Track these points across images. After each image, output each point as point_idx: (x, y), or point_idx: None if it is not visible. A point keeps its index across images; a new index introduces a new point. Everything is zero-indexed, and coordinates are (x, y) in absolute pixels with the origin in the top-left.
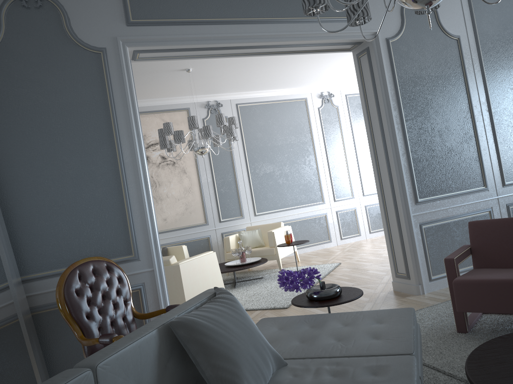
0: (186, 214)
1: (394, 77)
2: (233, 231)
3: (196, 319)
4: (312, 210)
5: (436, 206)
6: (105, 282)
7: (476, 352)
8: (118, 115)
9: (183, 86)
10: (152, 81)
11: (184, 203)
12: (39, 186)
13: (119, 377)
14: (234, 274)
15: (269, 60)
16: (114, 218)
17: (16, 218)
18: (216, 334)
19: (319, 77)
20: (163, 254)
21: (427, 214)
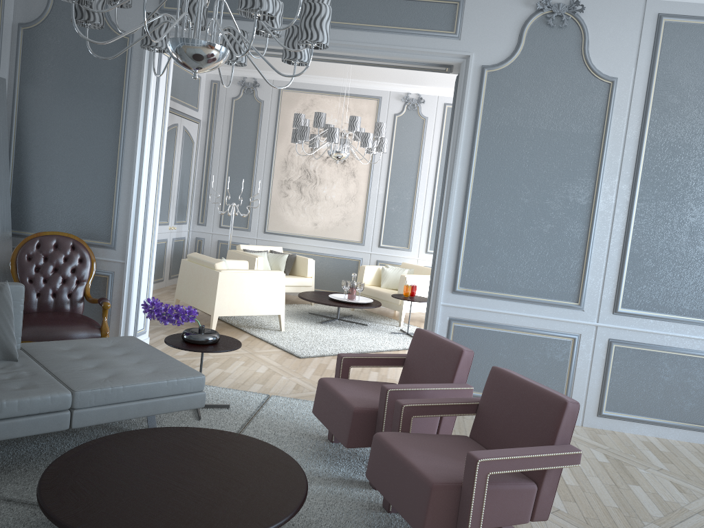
0: (341, 225)
1: (476, 121)
2: (392, 263)
3: None
4: None
5: (484, 305)
6: (62, 258)
7: (173, 428)
8: (130, 104)
9: (364, 70)
10: None
11: (343, 211)
12: (49, 157)
13: None
14: (337, 309)
15: None
16: (103, 203)
17: (27, 180)
18: None
19: None
20: (288, 261)
21: (466, 310)
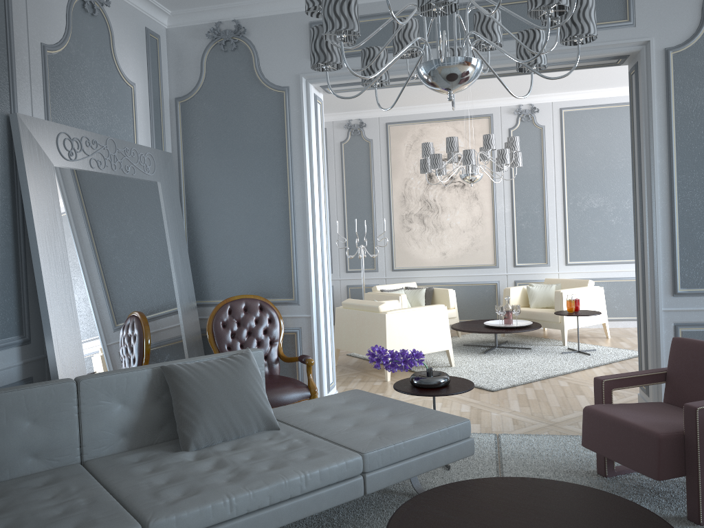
0: (471, 250)
1: (668, 107)
2: (531, 281)
3: (182, 368)
4: None
5: None
6: (253, 320)
7: (470, 481)
8: (294, 157)
9: (475, 89)
10: None
11: (470, 236)
12: (221, 222)
13: (101, 392)
14: (494, 337)
15: None
16: (280, 260)
17: (202, 249)
18: (193, 384)
19: None
20: (426, 295)
21: (692, 313)
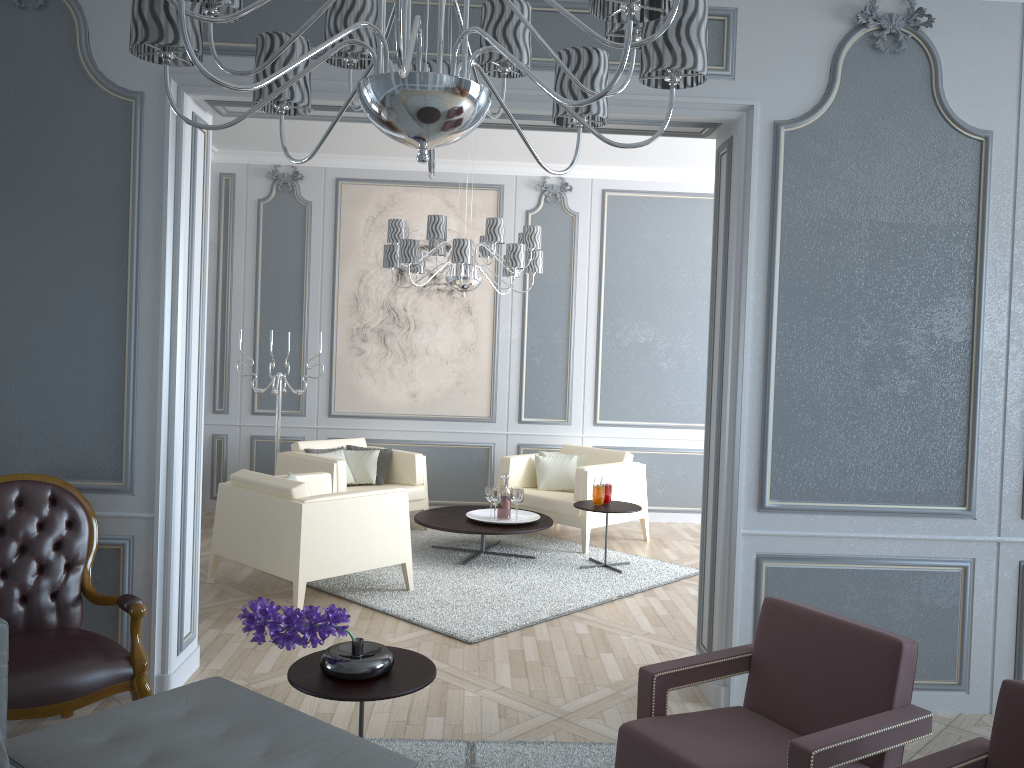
0: (456, 393)
1: (772, 214)
2: (542, 446)
3: None
4: None
5: (813, 526)
6: (34, 525)
7: None
8: (144, 222)
9: (481, 144)
10: None
11: (456, 371)
12: None
13: None
14: (481, 536)
15: None
16: (103, 409)
17: None
18: None
19: None
20: (380, 461)
21: (784, 539)
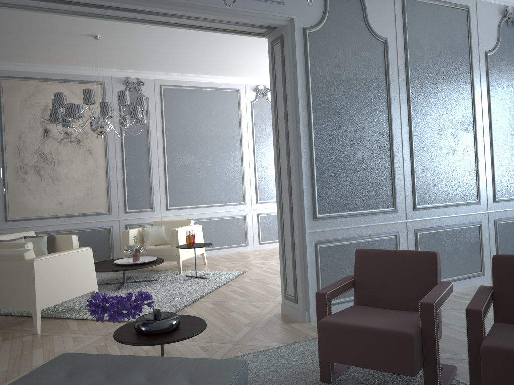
0: (87, 199)
1: (306, 72)
2: (140, 224)
3: None
4: (231, 210)
5: (337, 224)
6: None
7: None
8: None
9: (95, 56)
10: (55, 44)
11: (86, 187)
12: None
13: None
14: (124, 273)
15: (192, 40)
16: None
17: None
18: None
19: (253, 68)
20: (48, 242)
21: (325, 232)
